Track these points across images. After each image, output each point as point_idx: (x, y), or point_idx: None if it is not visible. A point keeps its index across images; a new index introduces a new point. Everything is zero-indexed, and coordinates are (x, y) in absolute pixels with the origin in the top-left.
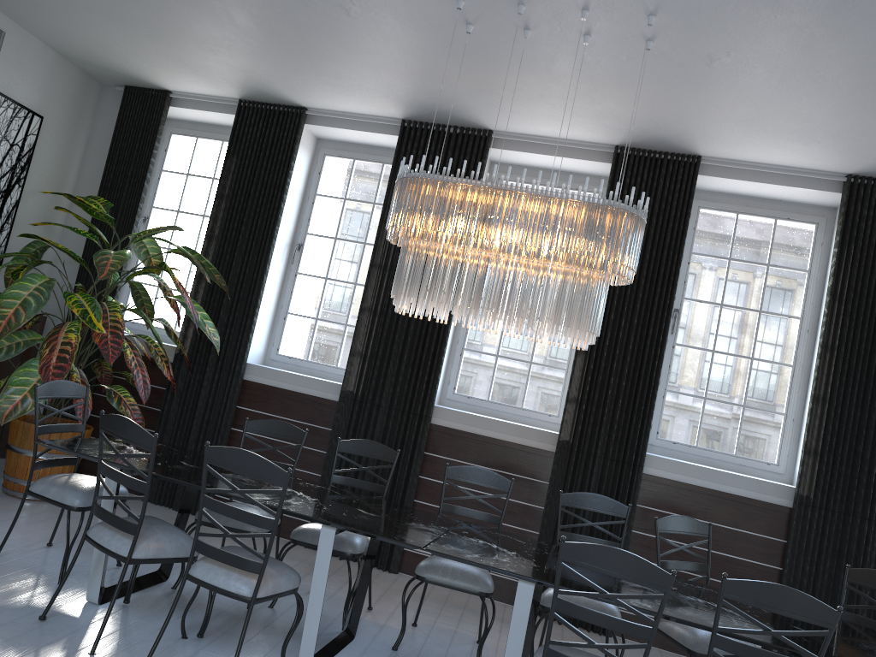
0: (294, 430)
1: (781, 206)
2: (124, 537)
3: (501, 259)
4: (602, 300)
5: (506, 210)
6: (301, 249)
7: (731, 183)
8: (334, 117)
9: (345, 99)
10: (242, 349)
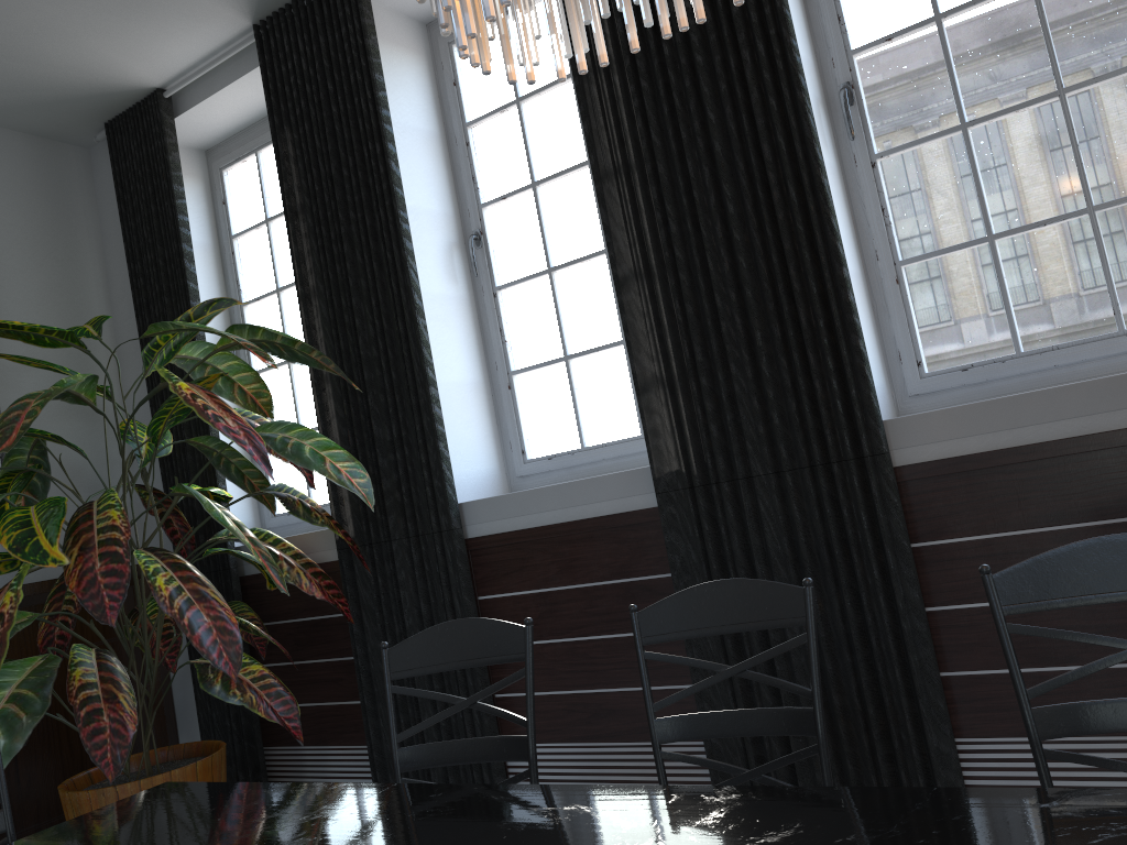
0: (500, 633)
1: None
2: None
3: None
4: None
5: None
6: (483, 241)
7: None
8: None
9: None
10: (437, 480)
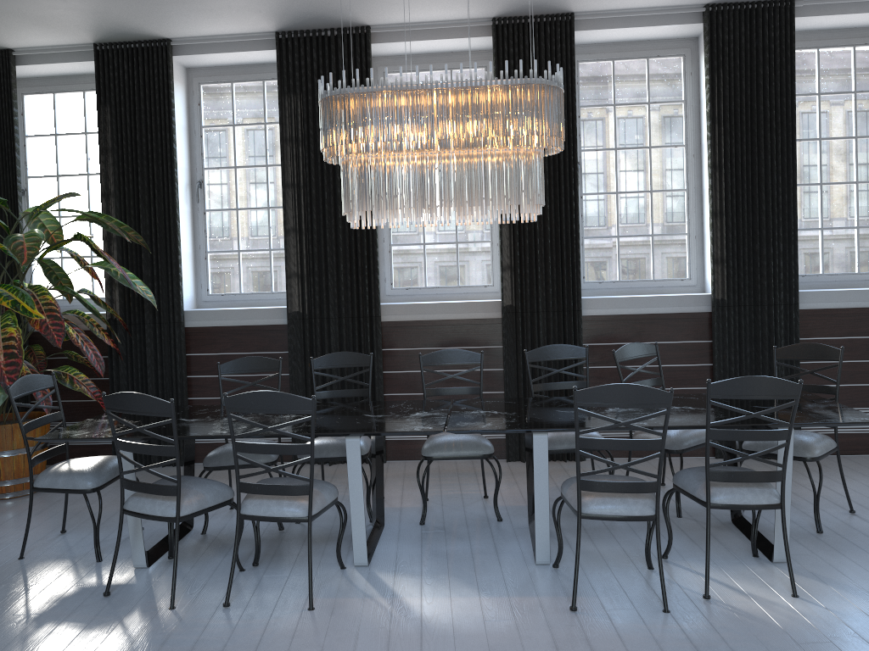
0: (268, 362)
1: (650, 45)
2: (165, 500)
3: (442, 156)
4: (542, 173)
5: (438, 108)
6: (203, 186)
7: (604, 33)
8: (201, 43)
9: (213, 23)
10: (176, 299)
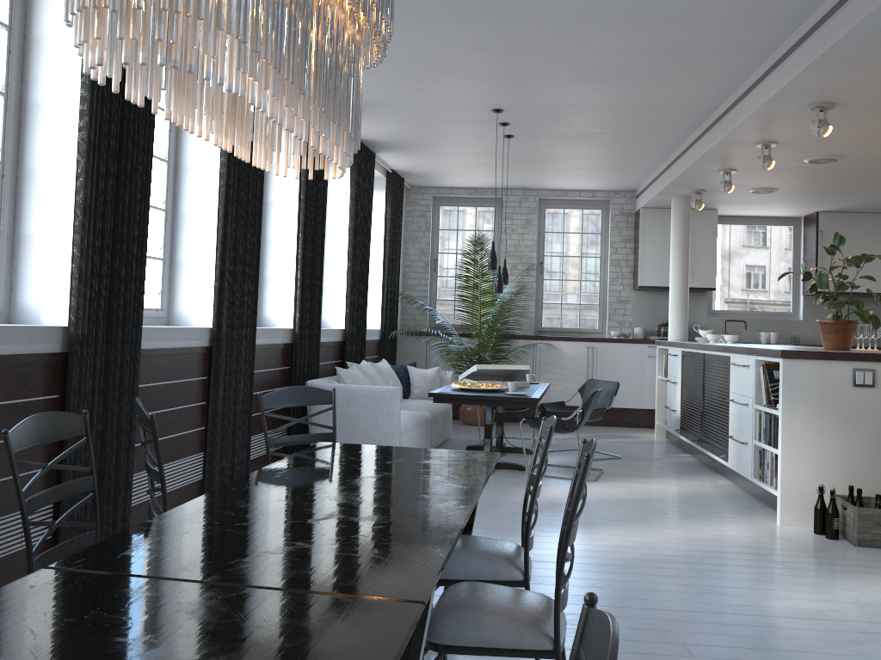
0: None
1: None
2: None
3: None
4: None
5: None
6: None
7: None
8: None
9: None
10: None
